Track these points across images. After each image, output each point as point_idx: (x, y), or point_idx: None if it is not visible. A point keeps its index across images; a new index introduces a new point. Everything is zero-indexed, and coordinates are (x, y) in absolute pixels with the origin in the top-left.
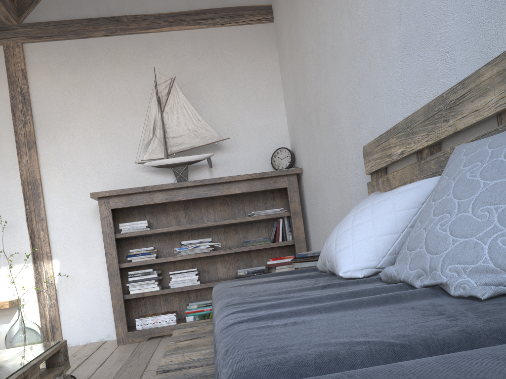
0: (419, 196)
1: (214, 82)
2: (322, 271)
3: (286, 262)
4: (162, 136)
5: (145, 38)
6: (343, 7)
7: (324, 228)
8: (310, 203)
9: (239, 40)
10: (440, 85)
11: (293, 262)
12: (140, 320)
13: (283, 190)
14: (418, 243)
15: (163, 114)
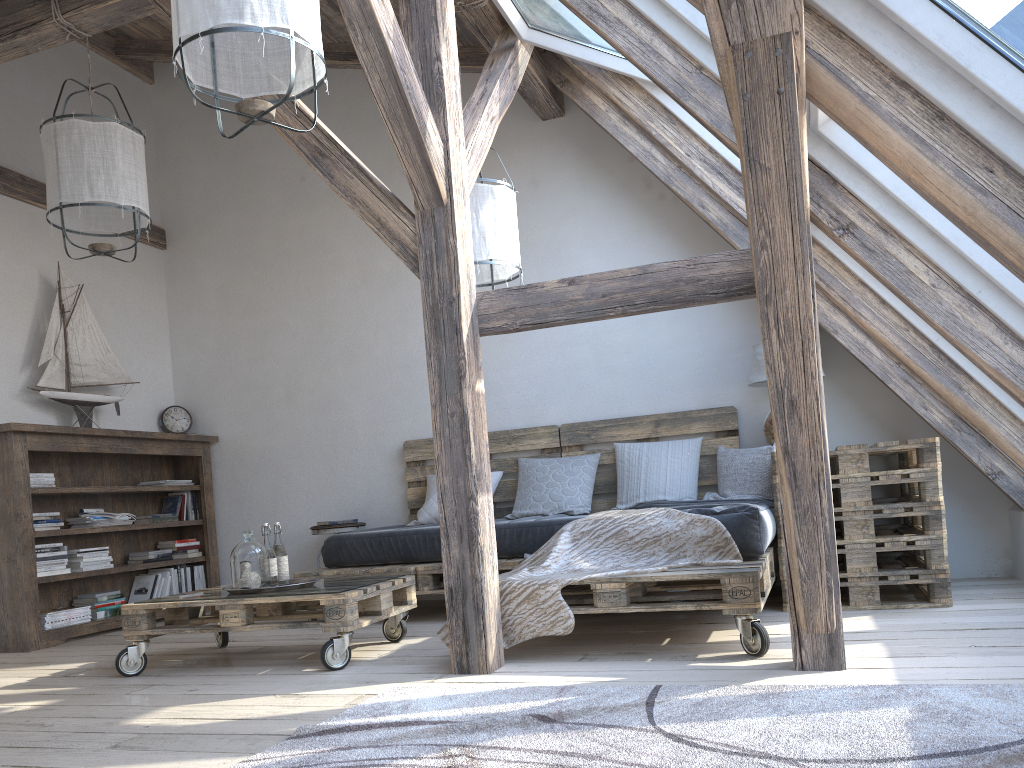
0: (494, 480)
1: (105, 301)
2: (426, 524)
3: (194, 546)
4: (64, 360)
5: (29, 210)
6: (379, 329)
7: (272, 505)
8: (231, 477)
9: (131, 257)
10: (495, 422)
11: (327, 528)
12: (51, 615)
13: (170, 458)
14: (544, 498)
15: (68, 329)
